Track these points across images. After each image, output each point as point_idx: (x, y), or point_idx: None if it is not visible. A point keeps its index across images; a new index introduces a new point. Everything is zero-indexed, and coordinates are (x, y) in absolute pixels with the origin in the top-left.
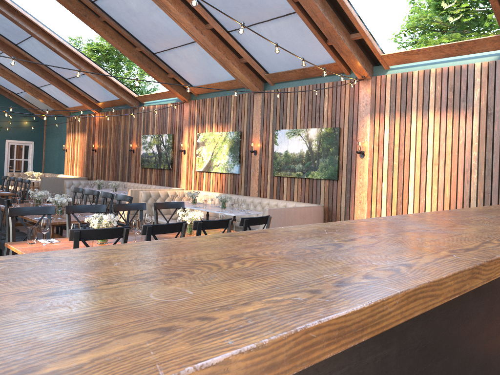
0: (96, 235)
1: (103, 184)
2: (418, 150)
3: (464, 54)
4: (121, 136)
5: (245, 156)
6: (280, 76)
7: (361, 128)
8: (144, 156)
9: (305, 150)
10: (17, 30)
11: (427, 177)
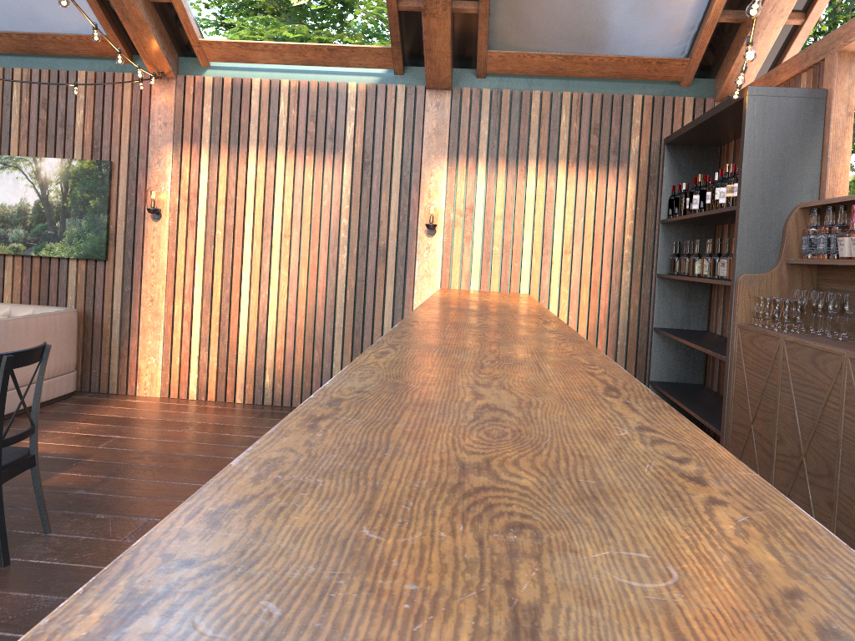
0: None
1: None
2: (259, 212)
3: (334, 66)
4: None
5: None
6: None
7: (155, 166)
8: None
9: (32, 200)
10: None
11: (272, 257)
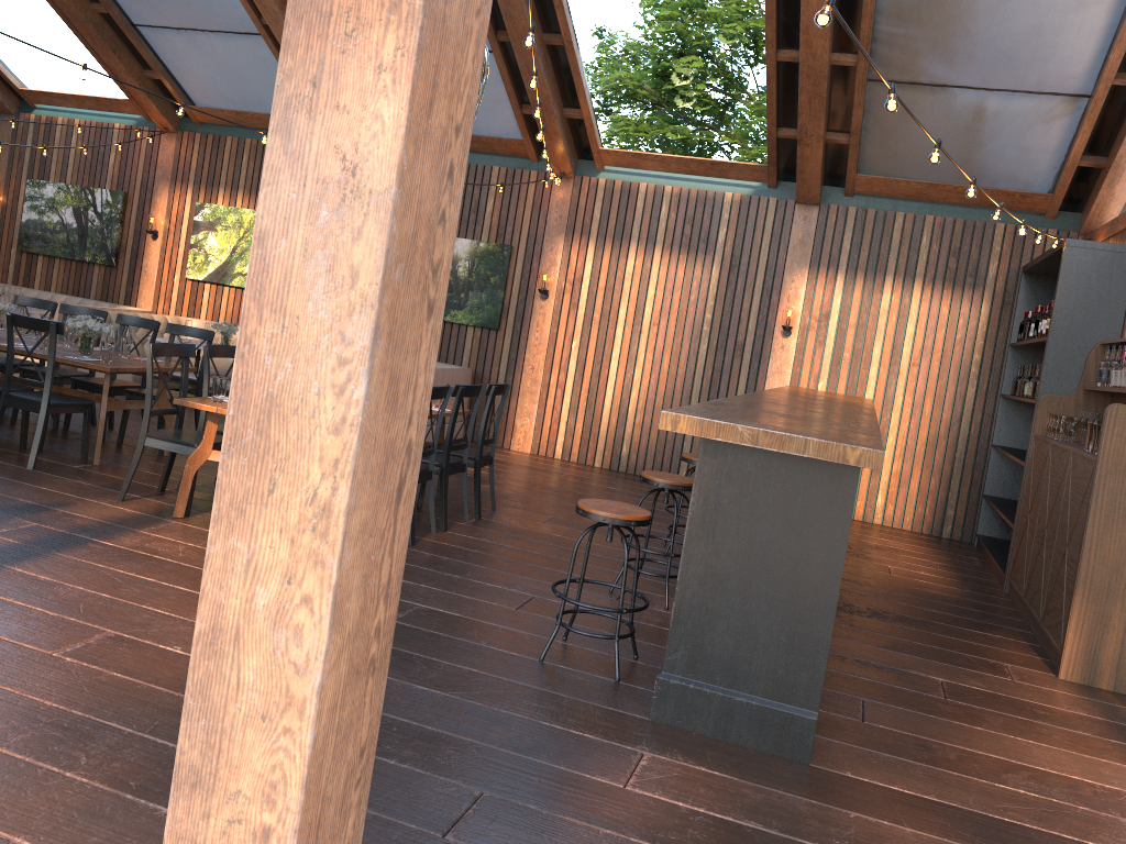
0: None
1: None
2: (633, 301)
3: (713, 177)
4: None
5: None
6: None
7: (548, 253)
8: (33, 227)
9: None
10: None
11: (640, 342)
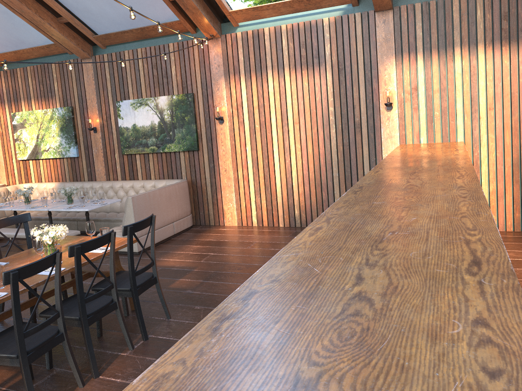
0: None
1: None
2: (278, 110)
3: (312, 10)
4: None
5: (82, 135)
6: (113, 37)
7: (217, 92)
8: None
9: (156, 121)
10: None
11: (289, 137)
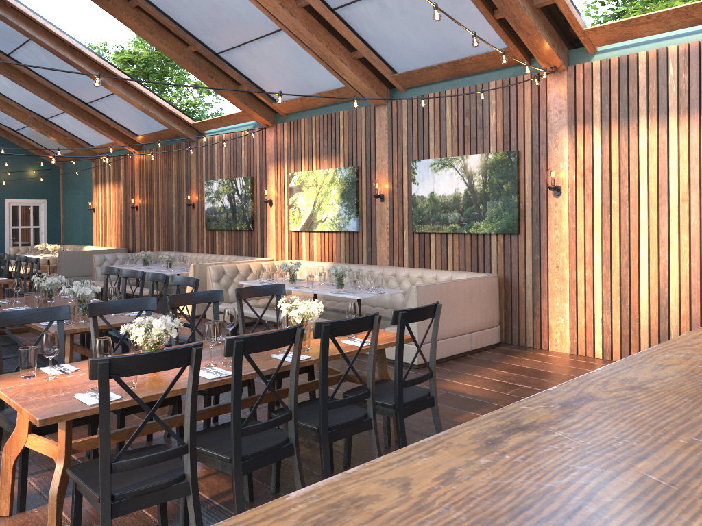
0: (141, 366)
1: (151, 257)
2: (653, 179)
3: None
4: (174, 184)
5: (366, 204)
6: (416, 76)
7: (554, 149)
8: (210, 212)
9: (462, 189)
10: (7, 31)
11: (670, 223)
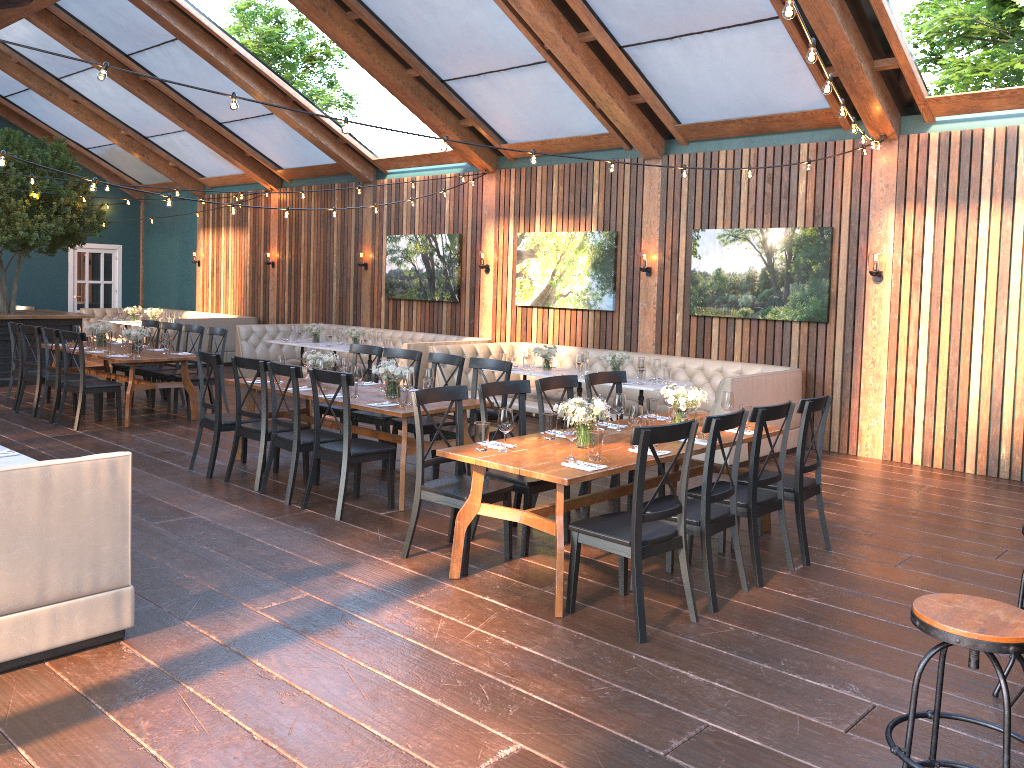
0: (665, 435)
1: (331, 332)
2: (993, 270)
3: None
4: (336, 236)
5: (626, 278)
6: (706, 129)
7: (876, 229)
8: (394, 276)
9: (759, 267)
10: (145, 29)
11: (1008, 319)
